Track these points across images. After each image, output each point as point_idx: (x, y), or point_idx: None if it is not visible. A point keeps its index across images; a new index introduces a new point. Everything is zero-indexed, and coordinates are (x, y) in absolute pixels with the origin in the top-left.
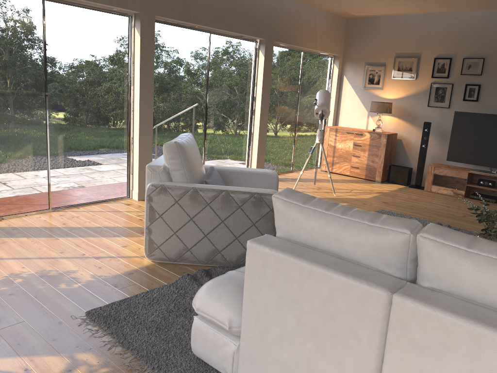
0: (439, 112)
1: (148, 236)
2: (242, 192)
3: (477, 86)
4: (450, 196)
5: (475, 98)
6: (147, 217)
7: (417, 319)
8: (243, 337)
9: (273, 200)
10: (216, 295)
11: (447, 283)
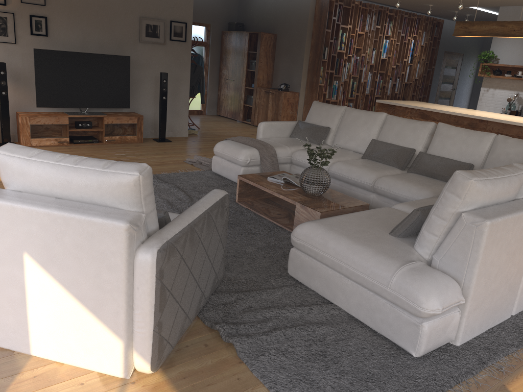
0: (4, 49)
1: (158, 336)
2: (214, 205)
3: (44, 18)
4: (57, 147)
5: (45, 32)
6: (157, 307)
7: None
8: (472, 297)
9: (474, 183)
10: (444, 287)
11: None
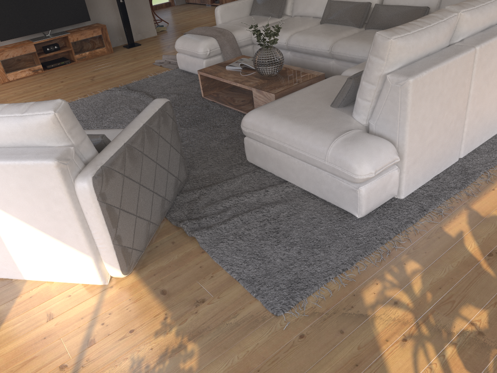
0: None
1: (120, 247)
2: (153, 117)
3: None
4: (33, 76)
5: None
6: (109, 225)
7: (485, 52)
8: (408, 154)
9: (394, 42)
10: (376, 151)
11: (472, 30)
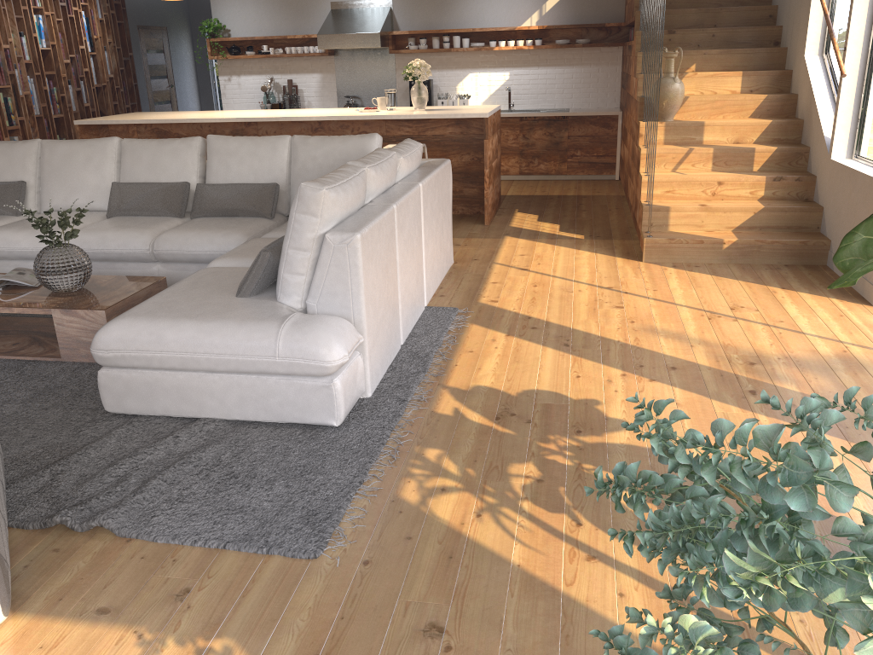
0: None
1: None
2: None
3: None
4: None
5: None
6: None
7: (400, 211)
8: (368, 332)
9: (327, 193)
10: (340, 329)
11: (379, 189)
